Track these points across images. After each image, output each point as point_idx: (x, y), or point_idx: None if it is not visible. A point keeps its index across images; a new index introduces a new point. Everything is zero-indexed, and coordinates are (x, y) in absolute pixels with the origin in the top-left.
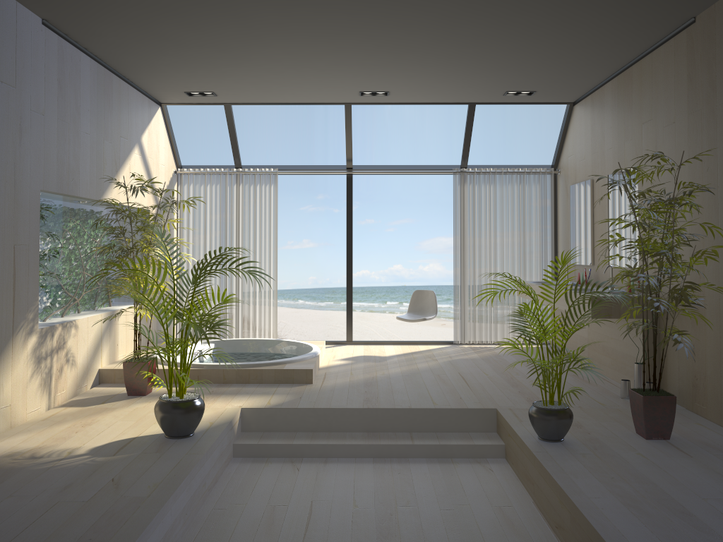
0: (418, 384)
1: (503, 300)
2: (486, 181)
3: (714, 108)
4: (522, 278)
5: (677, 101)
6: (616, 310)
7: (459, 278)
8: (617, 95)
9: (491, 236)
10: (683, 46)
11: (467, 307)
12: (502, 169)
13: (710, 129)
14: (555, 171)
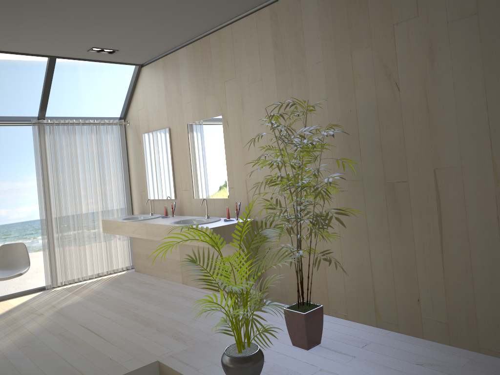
0: (48, 355)
1: (90, 239)
2: (66, 132)
3: (304, 68)
4: (105, 216)
5: (263, 63)
6: (228, 236)
7: (46, 225)
8: (193, 58)
9: (74, 182)
10: (267, 20)
11: (57, 251)
12: (80, 120)
13: (301, 85)
14: (125, 122)
